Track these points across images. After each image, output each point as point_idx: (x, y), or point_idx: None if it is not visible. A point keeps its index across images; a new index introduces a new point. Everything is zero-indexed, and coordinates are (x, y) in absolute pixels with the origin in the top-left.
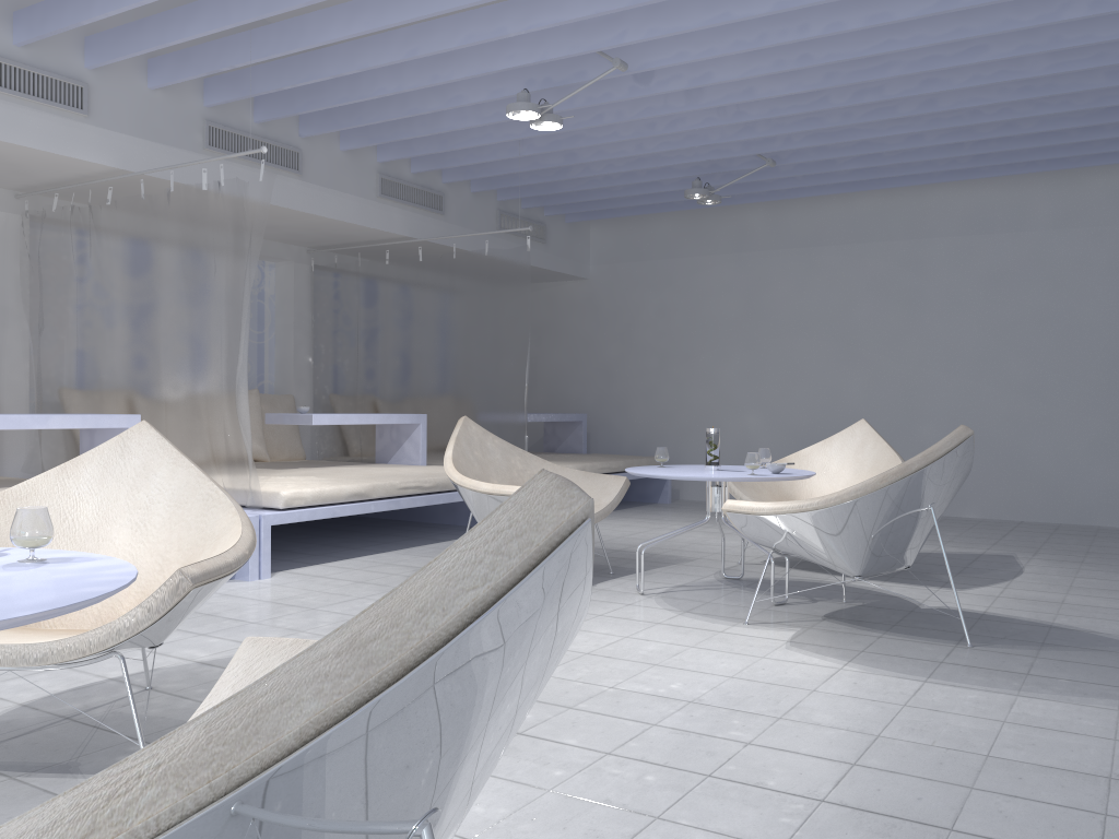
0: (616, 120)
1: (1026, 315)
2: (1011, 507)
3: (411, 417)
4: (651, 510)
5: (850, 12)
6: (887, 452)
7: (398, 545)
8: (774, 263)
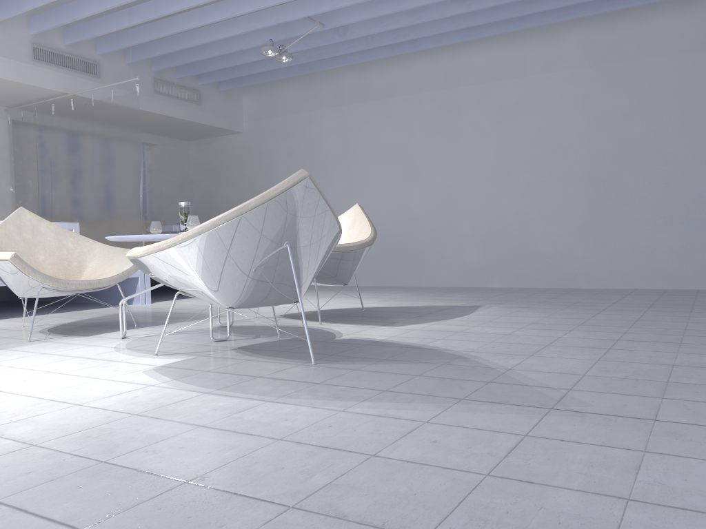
0: None
1: (527, 138)
2: (521, 278)
3: (63, 225)
4: None
5: None
6: (366, 226)
7: (17, 316)
8: (360, 113)
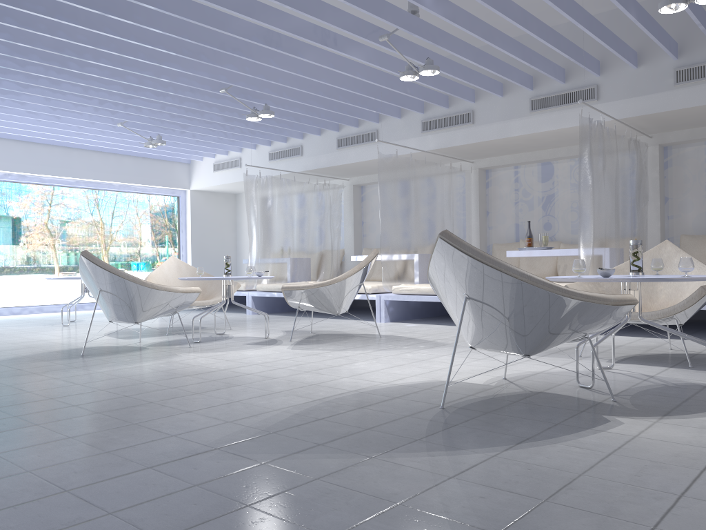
0: None
1: None
2: None
3: None
4: None
5: None
6: None
7: None
8: None
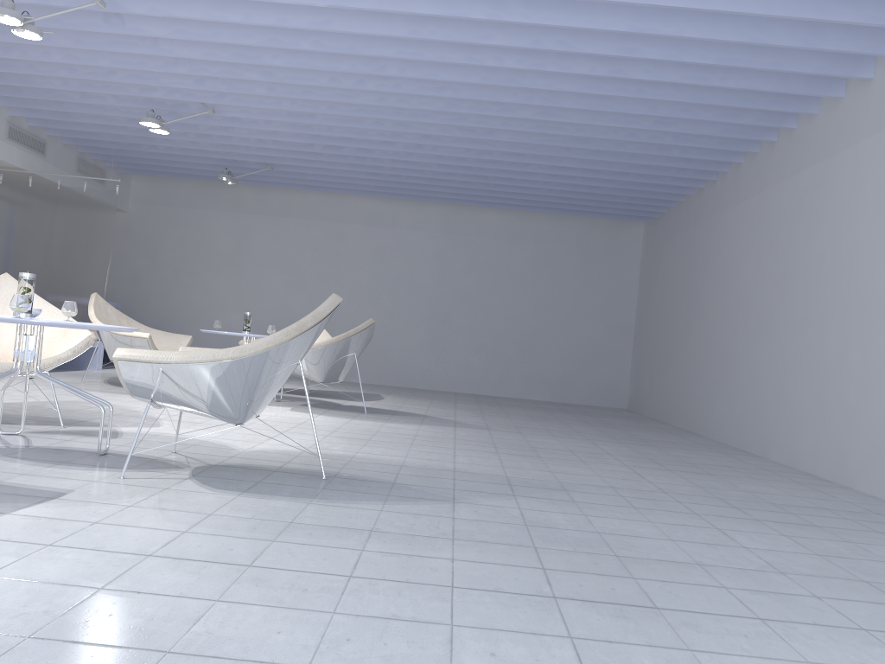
0: (191, 131)
1: (393, 273)
2: (377, 377)
3: None
4: None
5: (334, 117)
6: (326, 335)
7: None
8: (257, 223)
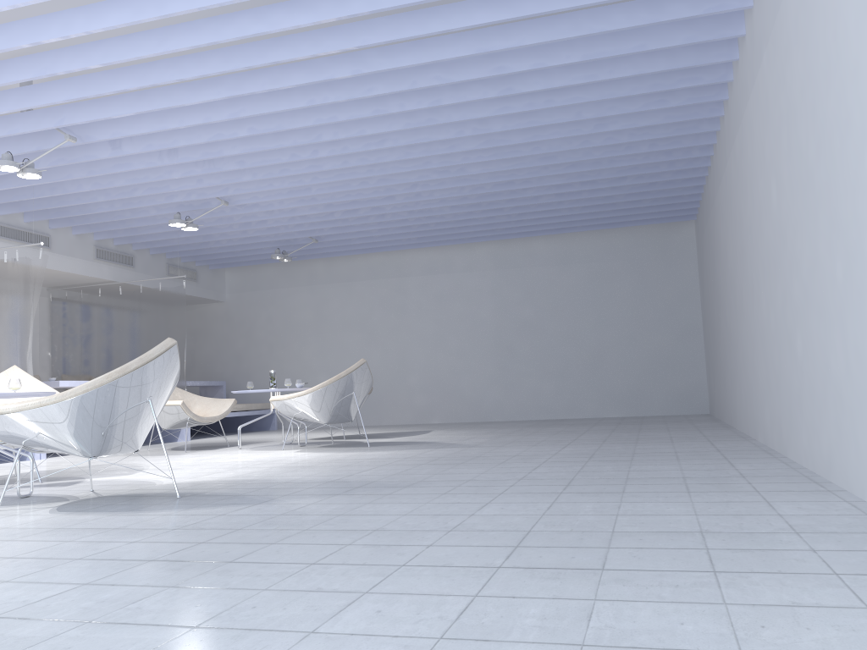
0: (229, 222)
1: (455, 315)
2: (454, 415)
3: None
4: (263, 432)
5: (326, 185)
6: None
7: None
8: (330, 291)
